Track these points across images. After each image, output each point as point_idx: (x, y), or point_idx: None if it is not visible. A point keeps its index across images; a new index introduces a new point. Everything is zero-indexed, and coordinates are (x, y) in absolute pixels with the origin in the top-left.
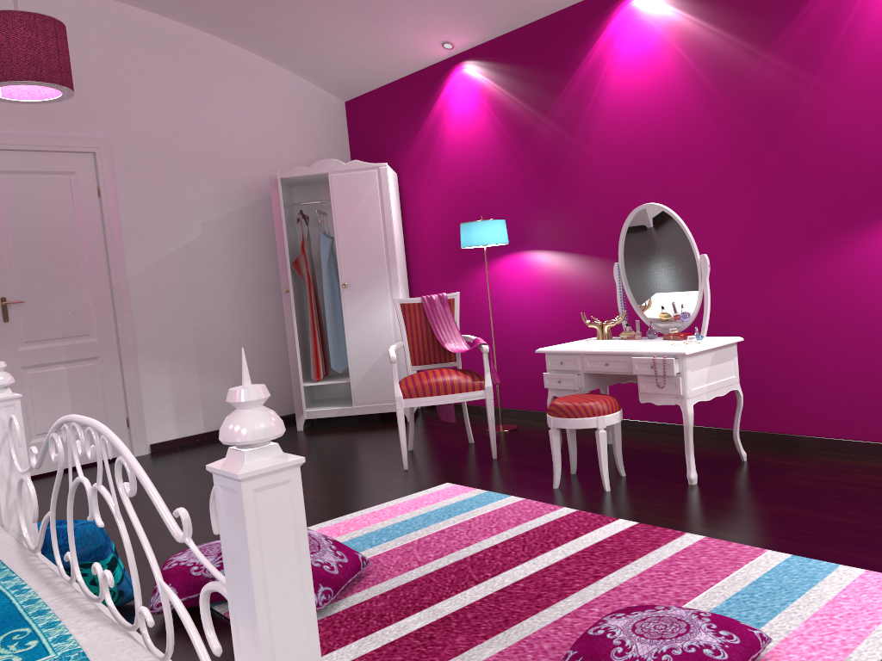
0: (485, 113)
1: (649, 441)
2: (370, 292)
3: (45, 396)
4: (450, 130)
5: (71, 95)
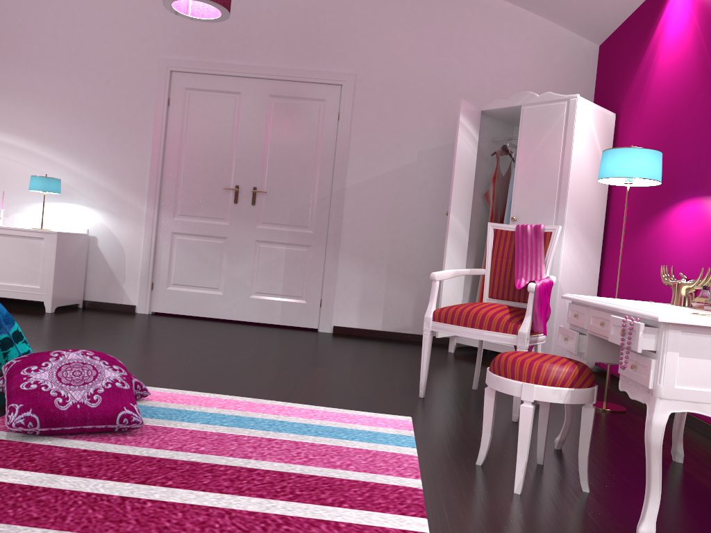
0: (691, 28)
1: None
2: None
3: (267, 265)
4: (661, 56)
5: (224, 10)
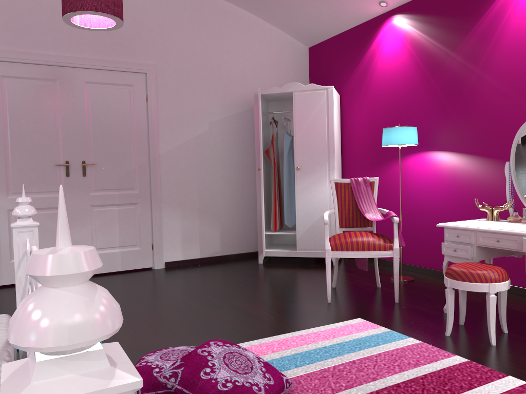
0: (407, 51)
1: (523, 303)
2: (315, 174)
3: (103, 225)
4: (379, 64)
5: (121, 24)
